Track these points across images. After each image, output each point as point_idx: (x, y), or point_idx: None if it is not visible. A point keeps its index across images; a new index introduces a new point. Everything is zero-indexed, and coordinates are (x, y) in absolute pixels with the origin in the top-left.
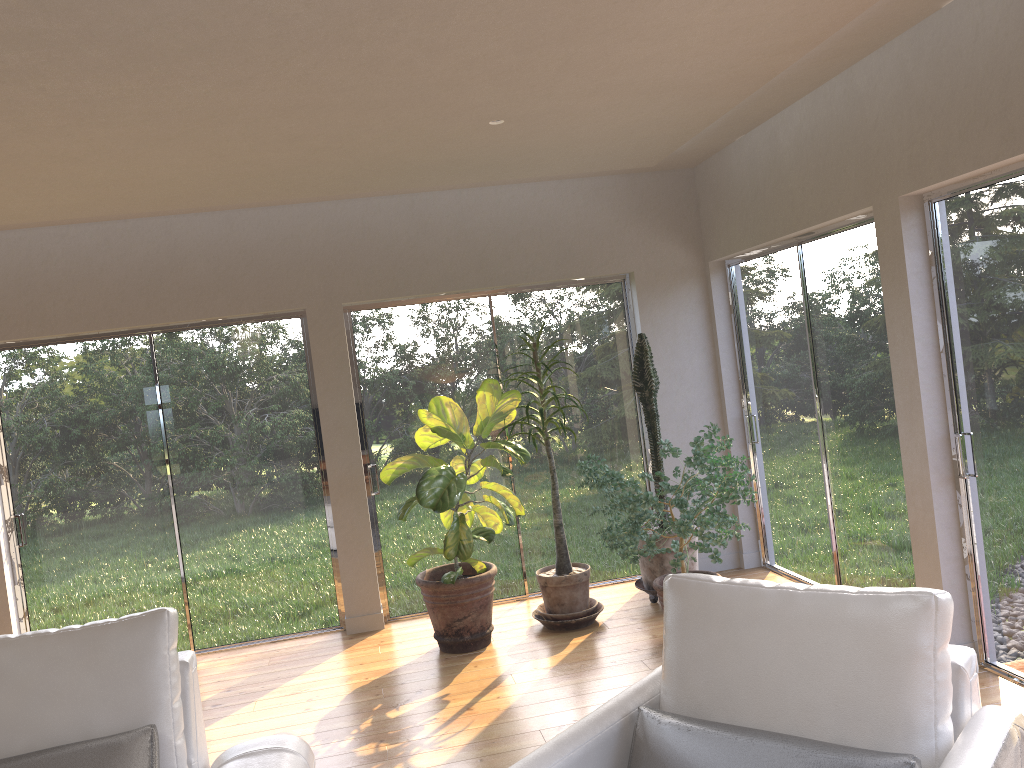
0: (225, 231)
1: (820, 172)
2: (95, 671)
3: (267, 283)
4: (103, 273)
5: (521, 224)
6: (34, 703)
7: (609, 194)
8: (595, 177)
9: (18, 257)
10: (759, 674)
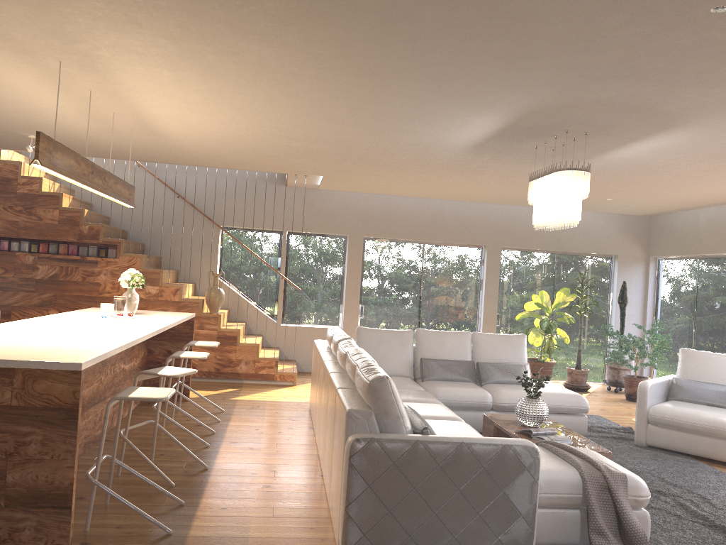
0: (463, 209)
1: (716, 235)
2: (510, 346)
3: (474, 232)
4: (415, 217)
5: (576, 227)
6: (495, 351)
7: (614, 221)
8: (609, 213)
9: (386, 205)
10: (709, 371)
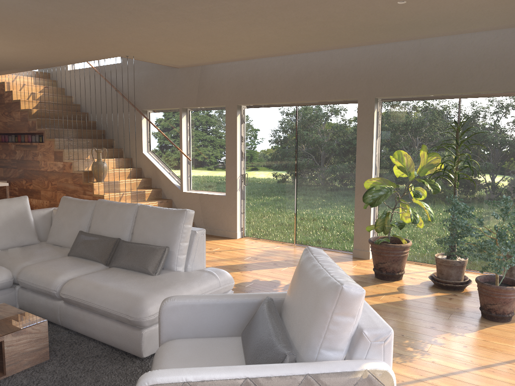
0: (328, 60)
1: None
2: (161, 224)
3: (342, 85)
4: (280, 78)
5: (483, 56)
6: (146, 229)
7: None
8: None
9: (254, 71)
10: (294, 299)
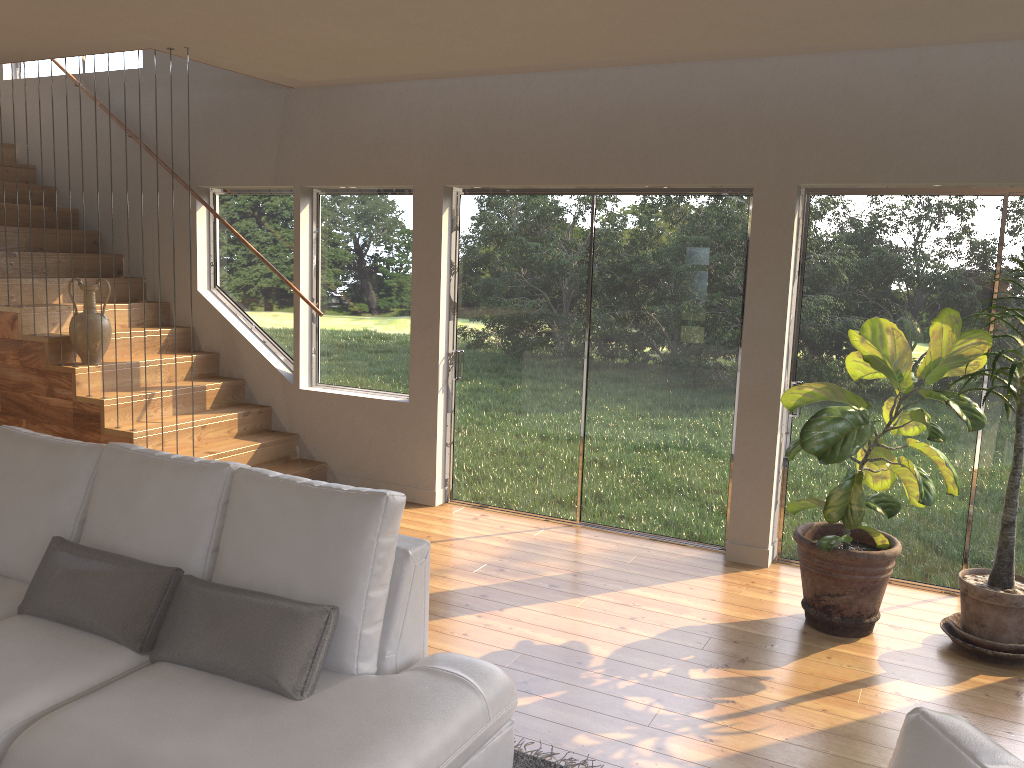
0: (682, 87)
1: None
2: (311, 534)
3: (716, 151)
4: (557, 126)
5: None
6: (261, 544)
7: None
8: None
9: (489, 104)
10: None
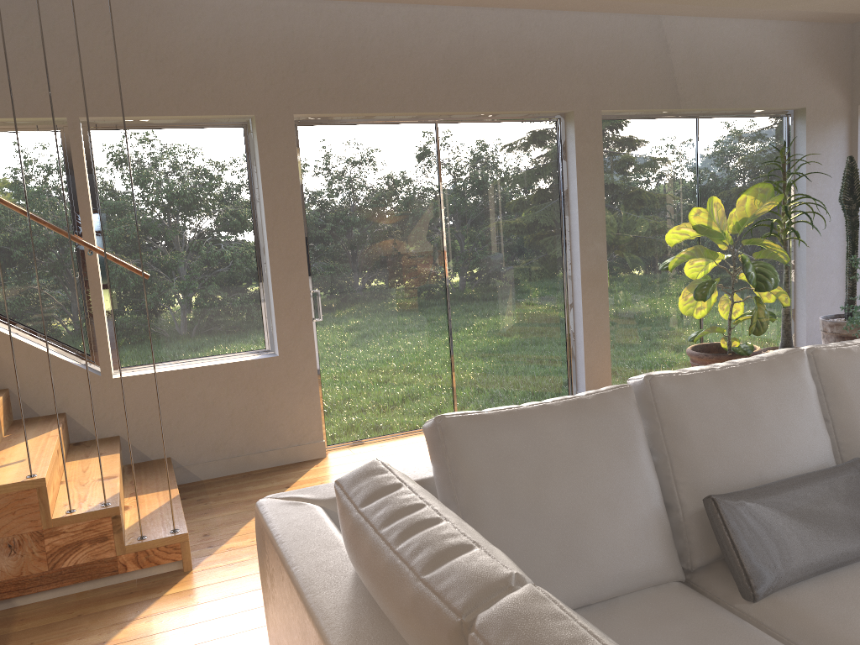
0: (515, 29)
1: None
2: None
3: (545, 84)
4: (412, 57)
5: (734, 55)
6: None
7: (796, 38)
8: (788, 21)
9: (338, 30)
10: None
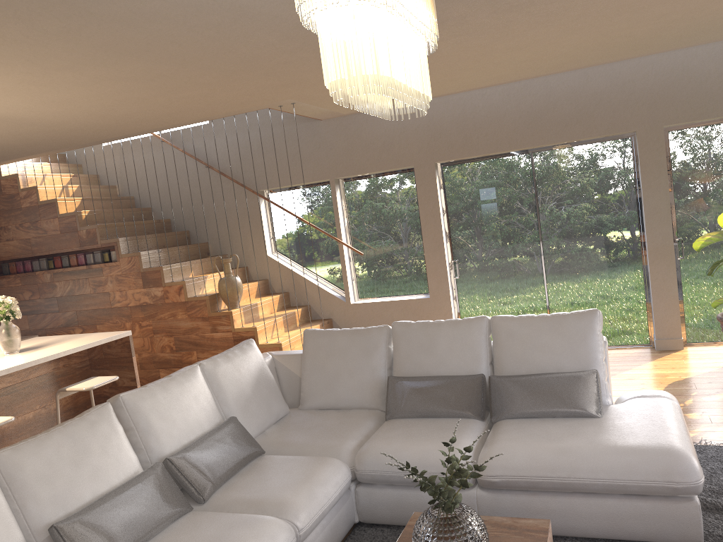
0: (582, 82)
1: None
2: (561, 338)
3: (610, 115)
4: (505, 116)
5: None
6: (530, 350)
7: None
8: None
9: (458, 110)
10: None
